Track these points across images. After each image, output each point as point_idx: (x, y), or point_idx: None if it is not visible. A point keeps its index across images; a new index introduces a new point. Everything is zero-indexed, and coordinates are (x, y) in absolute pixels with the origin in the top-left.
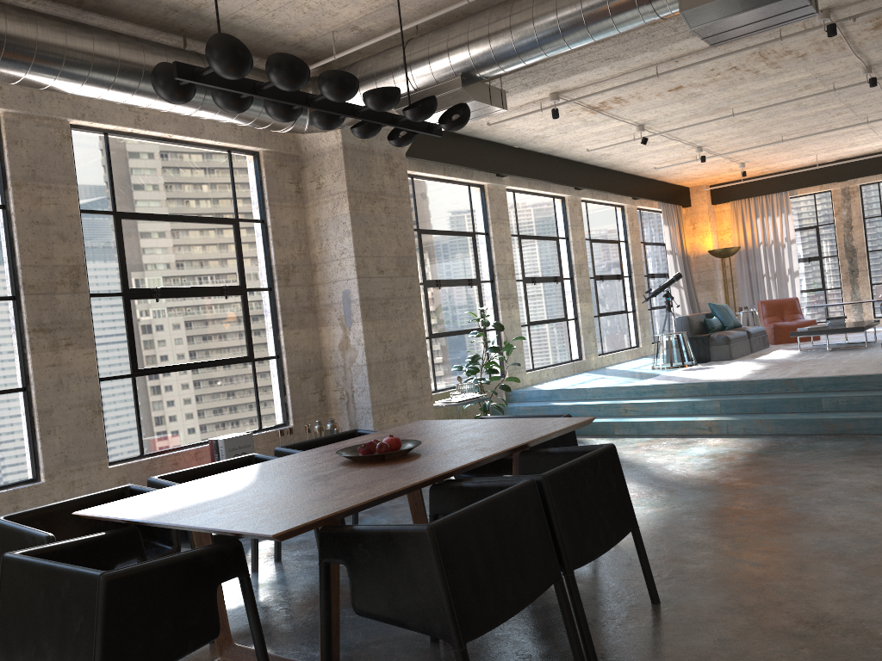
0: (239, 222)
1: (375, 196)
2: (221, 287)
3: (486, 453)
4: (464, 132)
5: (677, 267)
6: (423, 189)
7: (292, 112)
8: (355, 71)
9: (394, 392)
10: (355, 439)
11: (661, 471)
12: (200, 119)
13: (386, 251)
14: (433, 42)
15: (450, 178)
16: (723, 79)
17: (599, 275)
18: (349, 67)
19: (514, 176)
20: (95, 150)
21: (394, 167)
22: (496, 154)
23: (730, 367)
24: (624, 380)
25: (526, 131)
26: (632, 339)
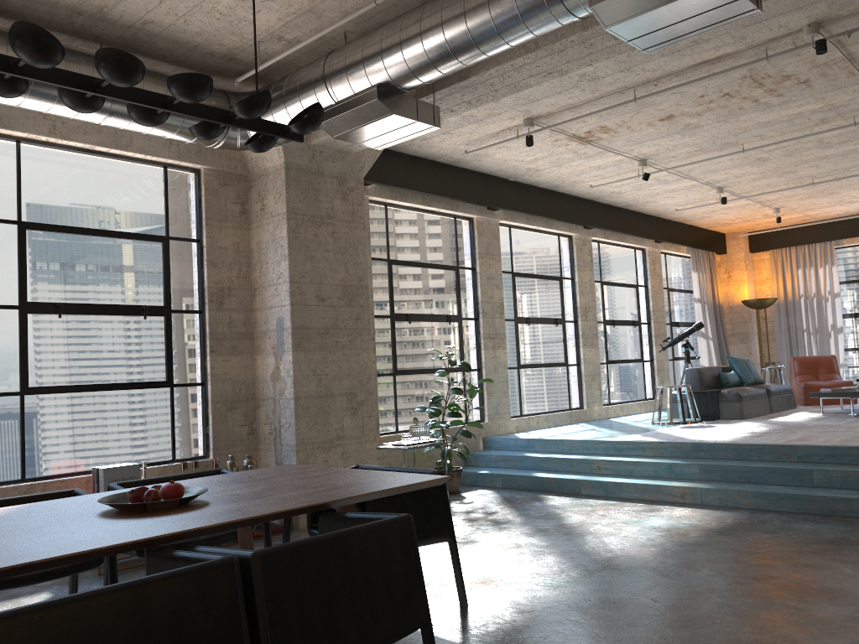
0: (170, 240)
1: (322, 220)
2: (140, 307)
3: (253, 513)
4: (447, 161)
5: (706, 316)
6: (398, 218)
7: (85, 100)
8: (282, 83)
9: (326, 430)
10: (184, 481)
11: (596, 543)
12: (129, 131)
13: (330, 278)
14: (350, 50)
15: (430, 208)
16: (718, 108)
17: (611, 320)
18: (279, 80)
19: (507, 210)
20: (3, 157)
21: (348, 191)
22: (486, 186)
23: (732, 428)
24: (609, 434)
25: (515, 162)
26: (648, 390)
